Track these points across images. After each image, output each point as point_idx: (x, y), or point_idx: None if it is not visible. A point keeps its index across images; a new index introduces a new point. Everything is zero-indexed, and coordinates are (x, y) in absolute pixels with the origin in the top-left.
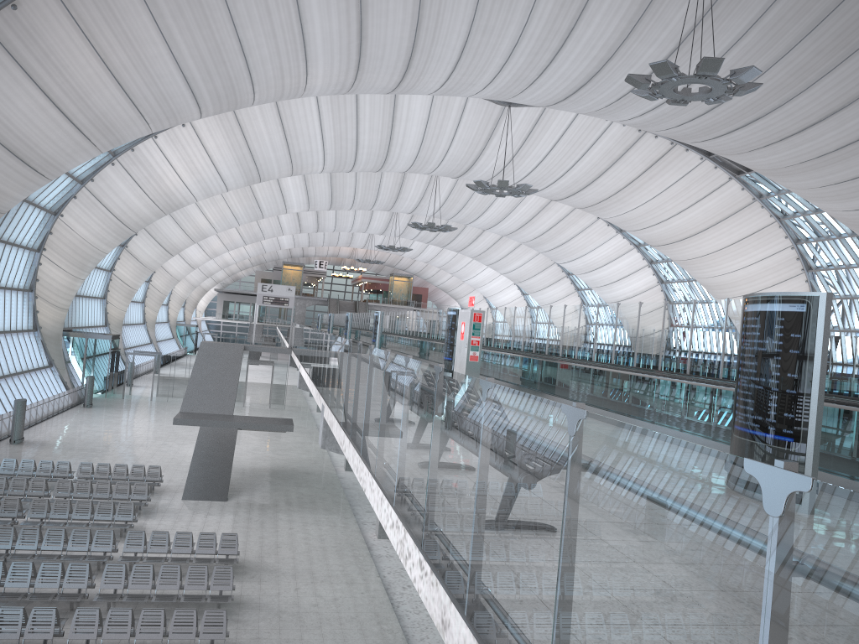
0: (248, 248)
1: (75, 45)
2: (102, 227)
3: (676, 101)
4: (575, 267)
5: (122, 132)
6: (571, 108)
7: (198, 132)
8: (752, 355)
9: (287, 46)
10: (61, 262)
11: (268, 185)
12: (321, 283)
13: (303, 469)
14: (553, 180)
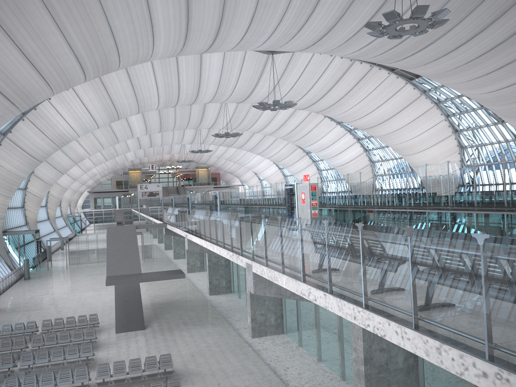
0: (107, 163)
1: (1, 41)
2: (20, 162)
3: (395, 36)
4: (313, 148)
5: (35, 97)
6: (315, 50)
7: (77, 93)
8: None
9: (141, 28)
10: None
11: (120, 122)
12: (153, 179)
13: (183, 298)
14: (300, 97)
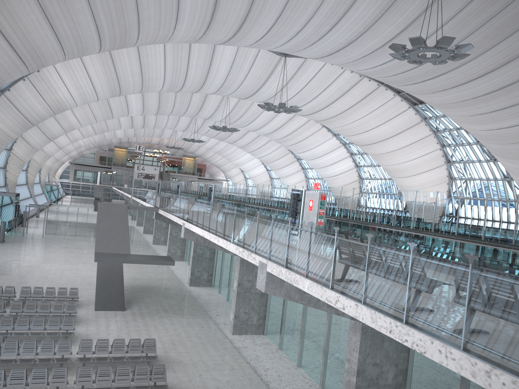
0: (95, 136)
1: None
2: (13, 122)
3: (415, 62)
4: (306, 155)
5: (47, 59)
6: (330, 61)
7: (84, 62)
8: None
9: (166, 9)
10: None
11: (118, 98)
12: (137, 160)
13: (163, 285)
14: (304, 103)
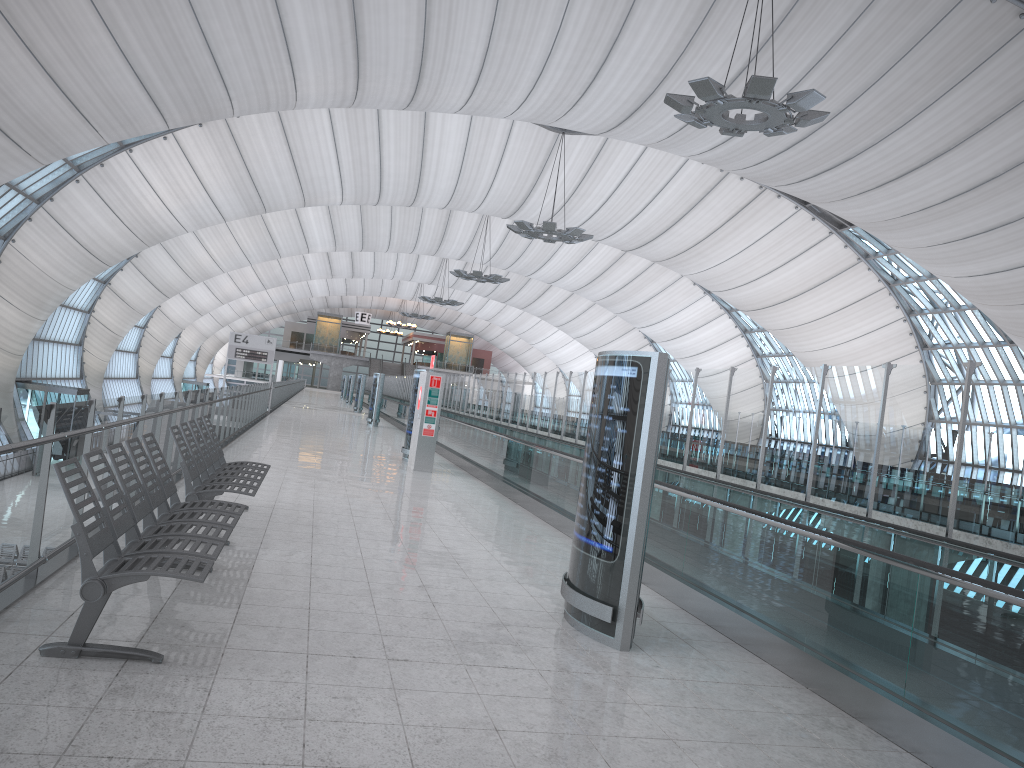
0: (272, 294)
1: None
2: (65, 258)
3: (729, 131)
4: (656, 332)
5: (64, 139)
6: (629, 137)
7: (183, 148)
8: (589, 434)
9: (264, 43)
10: (13, 298)
11: (284, 218)
12: (367, 340)
13: None
14: (620, 226)
